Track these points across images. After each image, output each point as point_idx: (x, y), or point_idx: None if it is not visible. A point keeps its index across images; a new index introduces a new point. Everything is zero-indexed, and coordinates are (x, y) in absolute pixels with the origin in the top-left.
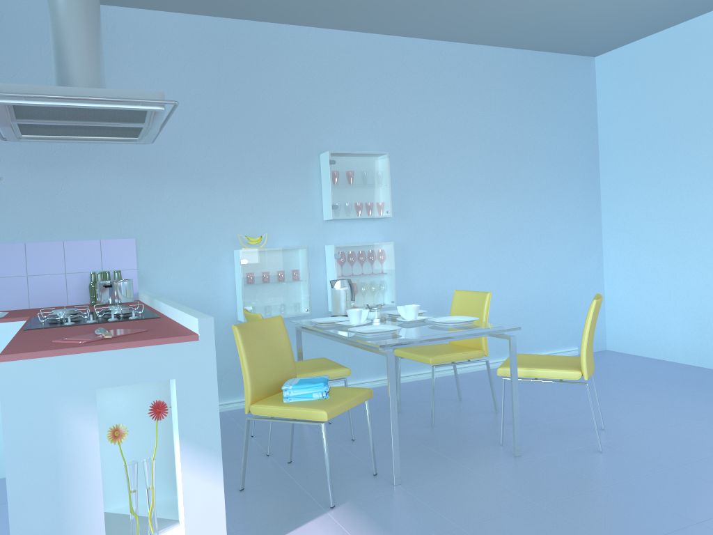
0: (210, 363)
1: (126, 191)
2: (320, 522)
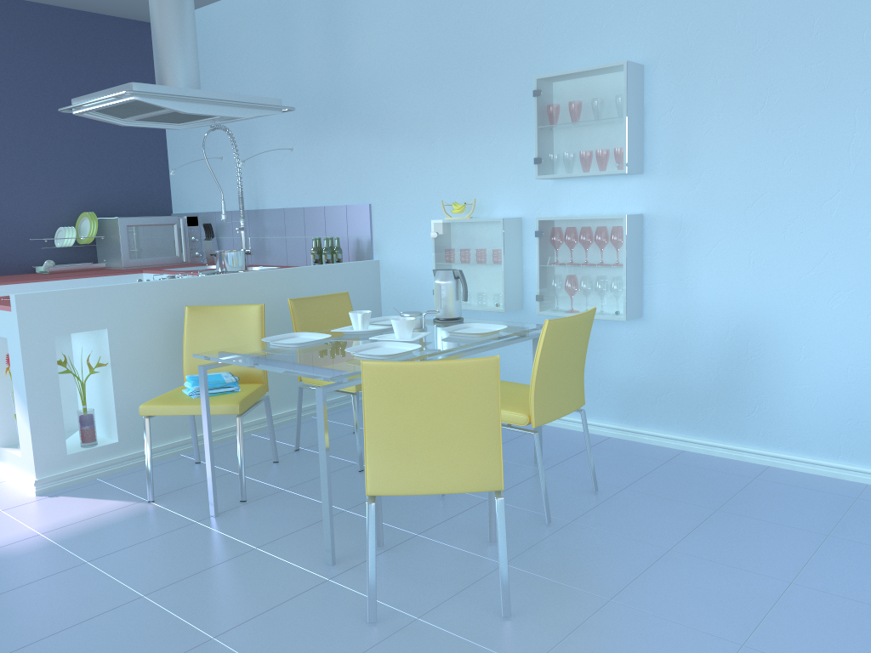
0: (17, 331)
1: (364, 154)
2: (116, 504)
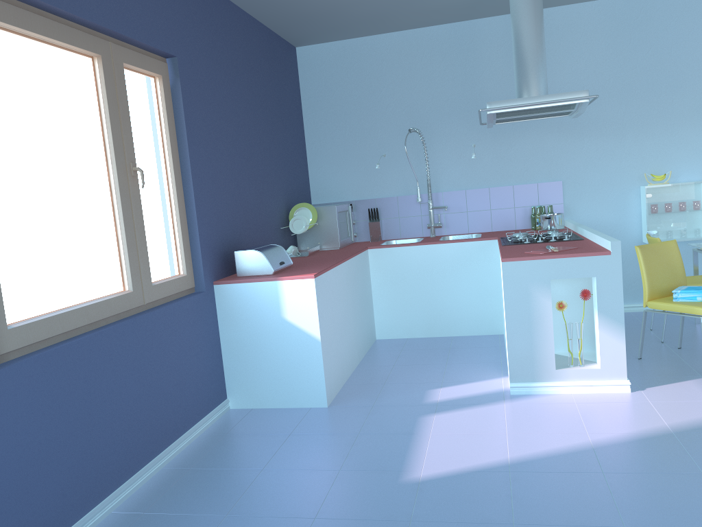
0: (618, 269)
1: (555, 146)
2: (696, 381)
